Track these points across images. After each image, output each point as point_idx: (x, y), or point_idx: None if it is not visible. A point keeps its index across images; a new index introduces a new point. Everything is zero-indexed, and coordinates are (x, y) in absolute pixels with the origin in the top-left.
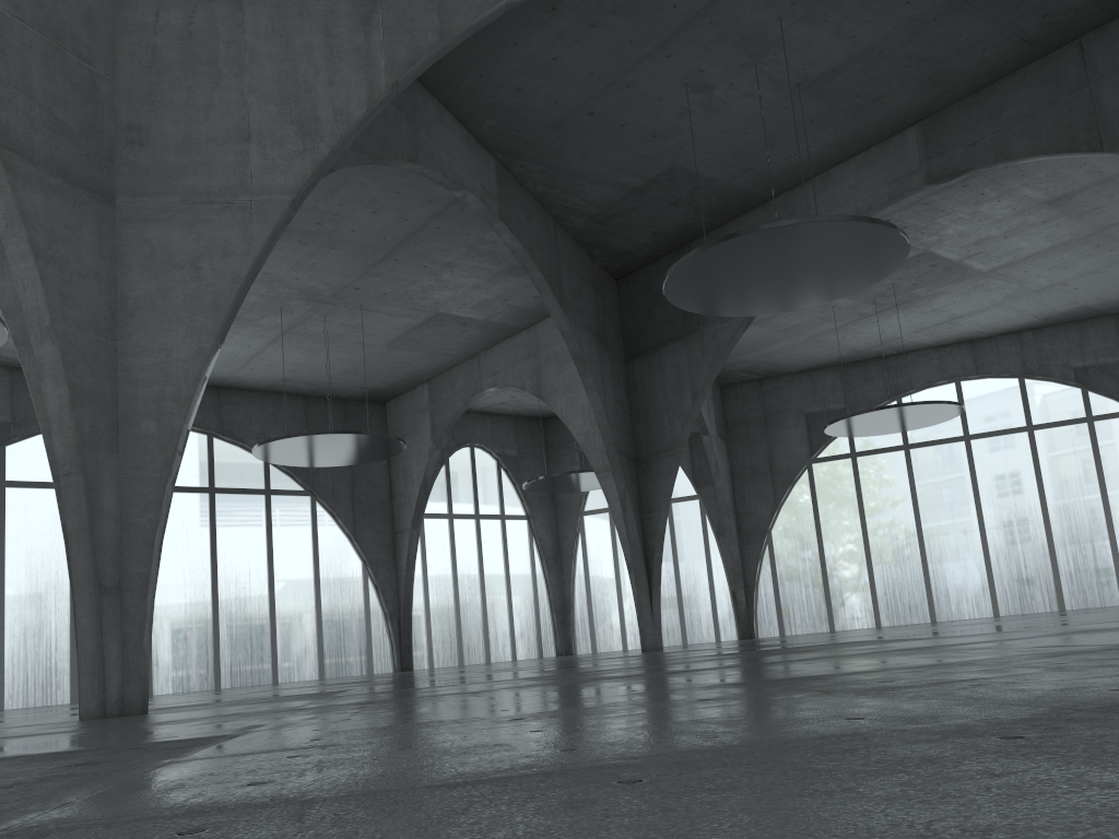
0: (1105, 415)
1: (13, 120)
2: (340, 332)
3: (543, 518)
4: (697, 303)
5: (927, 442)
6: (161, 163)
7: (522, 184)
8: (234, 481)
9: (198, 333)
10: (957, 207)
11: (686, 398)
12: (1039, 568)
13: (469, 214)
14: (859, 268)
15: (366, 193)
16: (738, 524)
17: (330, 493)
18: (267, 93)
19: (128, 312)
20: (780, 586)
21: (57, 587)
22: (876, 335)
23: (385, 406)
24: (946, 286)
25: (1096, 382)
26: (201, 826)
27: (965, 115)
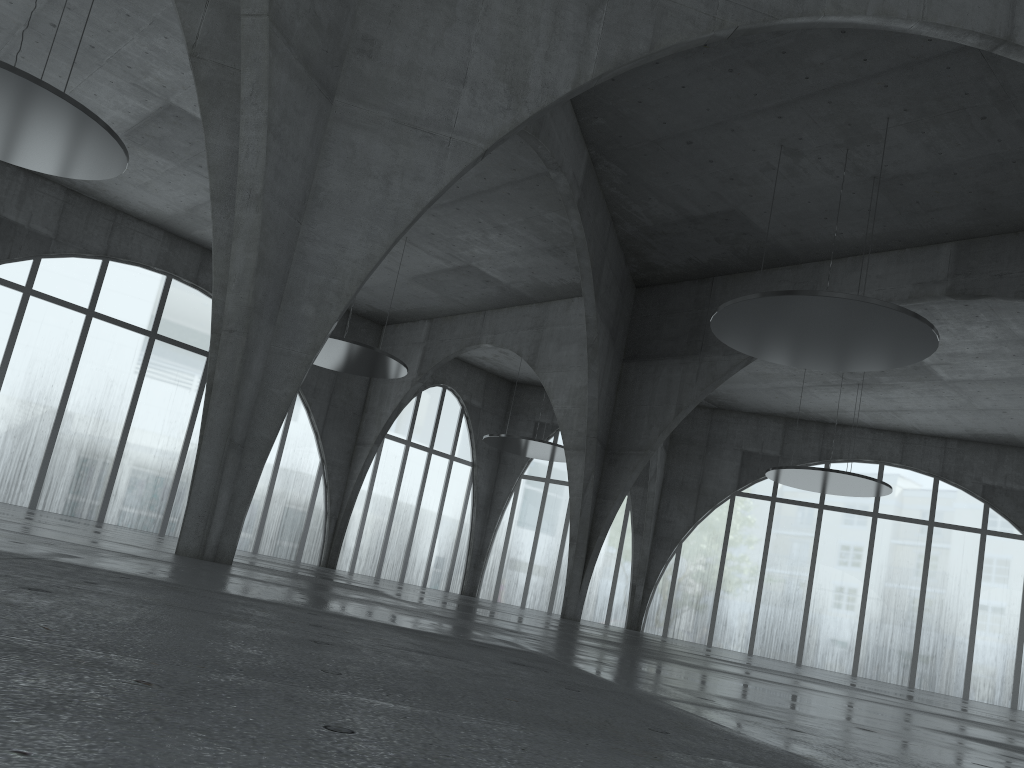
0: (997, 532)
1: (286, 2)
2: None
3: (486, 469)
4: (733, 337)
5: (840, 508)
6: (382, 78)
7: (600, 181)
8: None
9: (373, 241)
10: (951, 320)
11: (670, 410)
12: (903, 645)
13: (541, 191)
14: (884, 352)
15: None
16: (655, 528)
17: (312, 390)
18: (490, 47)
19: (317, 202)
20: (676, 592)
21: (48, 399)
22: (828, 404)
23: (381, 329)
24: (907, 382)
25: (998, 502)
26: None
27: (1000, 248)
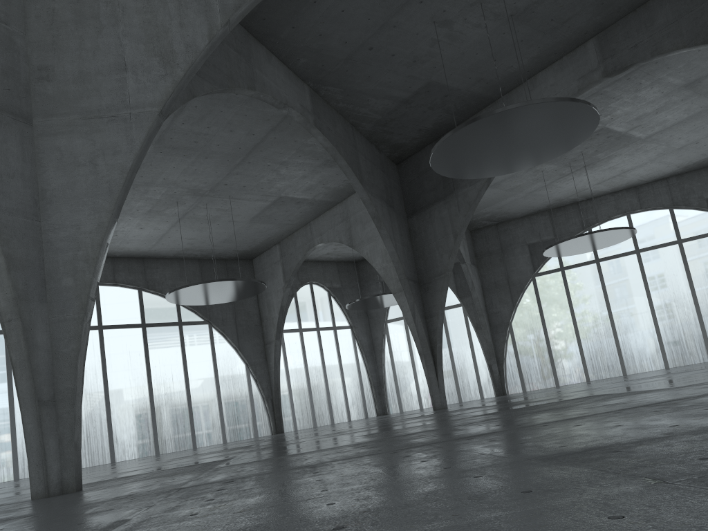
0: None
1: None
2: (217, 215)
3: (361, 326)
4: (454, 170)
5: (611, 257)
6: (63, 92)
7: (328, 102)
8: (158, 318)
9: (98, 211)
10: (623, 94)
11: (450, 238)
12: (693, 334)
13: (294, 127)
14: (564, 136)
15: (224, 118)
16: (489, 321)
17: (221, 321)
18: (136, 36)
19: (47, 201)
20: (520, 359)
21: None
22: (572, 188)
23: (252, 262)
24: (617, 151)
25: None
26: None
27: (627, 27)
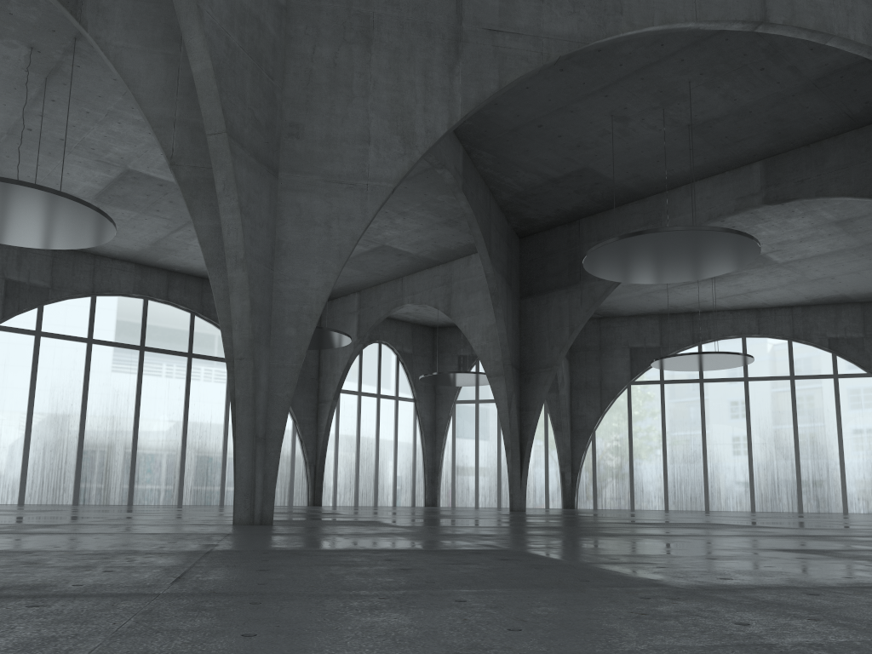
0: (846, 375)
1: (236, 118)
2: None
3: (426, 402)
4: (602, 271)
5: (716, 379)
6: (310, 151)
7: (476, 165)
8: (206, 350)
9: (326, 271)
10: (773, 217)
11: (565, 331)
12: (787, 480)
13: (431, 181)
14: (721, 261)
15: None
16: (571, 423)
17: None
18: (382, 111)
19: (282, 252)
20: (598, 472)
21: (71, 416)
22: (691, 297)
23: None
24: (750, 270)
25: (843, 350)
26: (805, 593)
27: (798, 160)
